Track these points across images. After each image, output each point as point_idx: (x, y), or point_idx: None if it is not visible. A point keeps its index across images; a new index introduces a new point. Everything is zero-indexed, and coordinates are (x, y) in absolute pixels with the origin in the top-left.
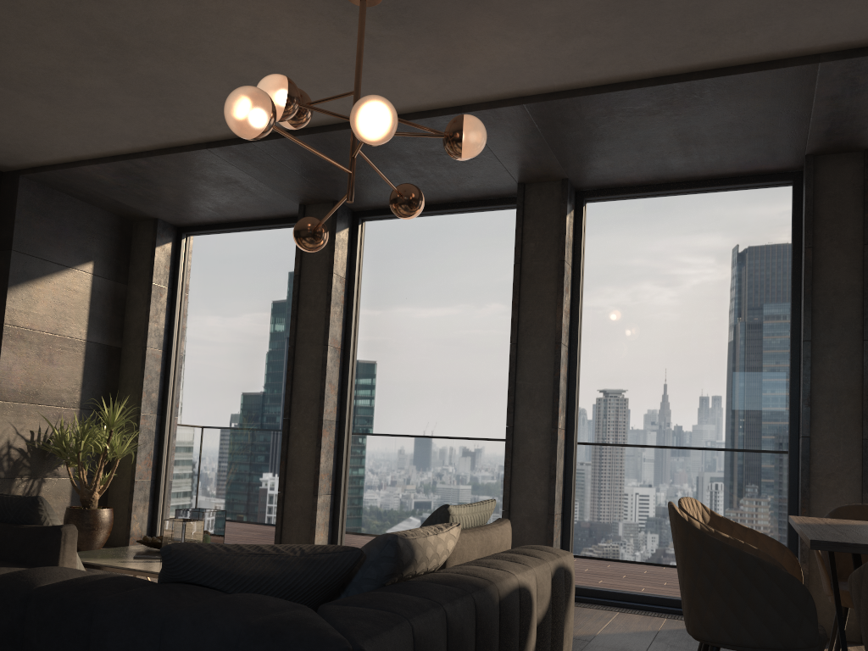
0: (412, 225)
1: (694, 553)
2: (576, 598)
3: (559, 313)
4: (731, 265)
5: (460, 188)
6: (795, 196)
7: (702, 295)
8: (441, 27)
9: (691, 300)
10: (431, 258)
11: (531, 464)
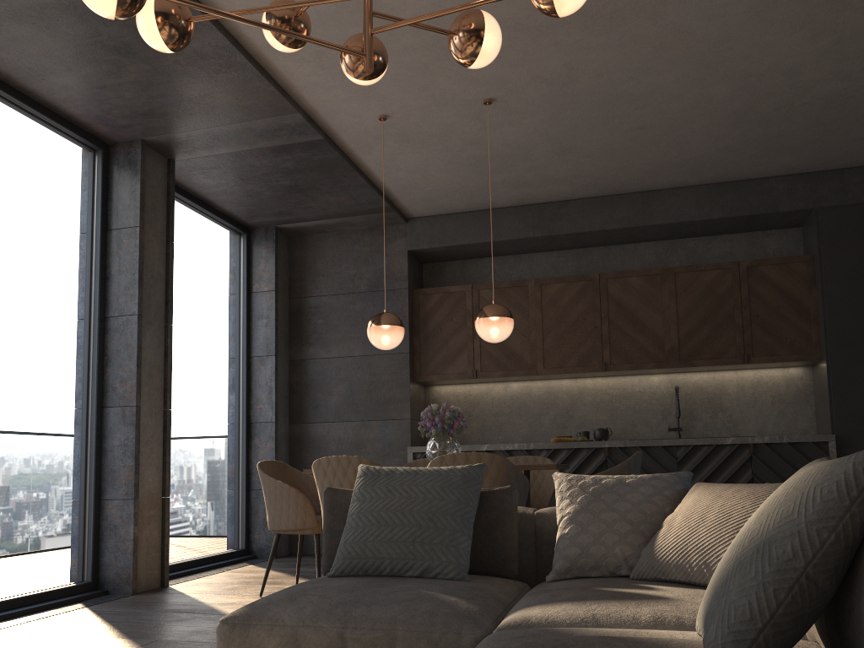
0: None
1: (511, 482)
2: None
3: None
4: (53, 212)
5: None
6: (104, 166)
7: (28, 235)
8: None
9: (18, 237)
10: None
11: None
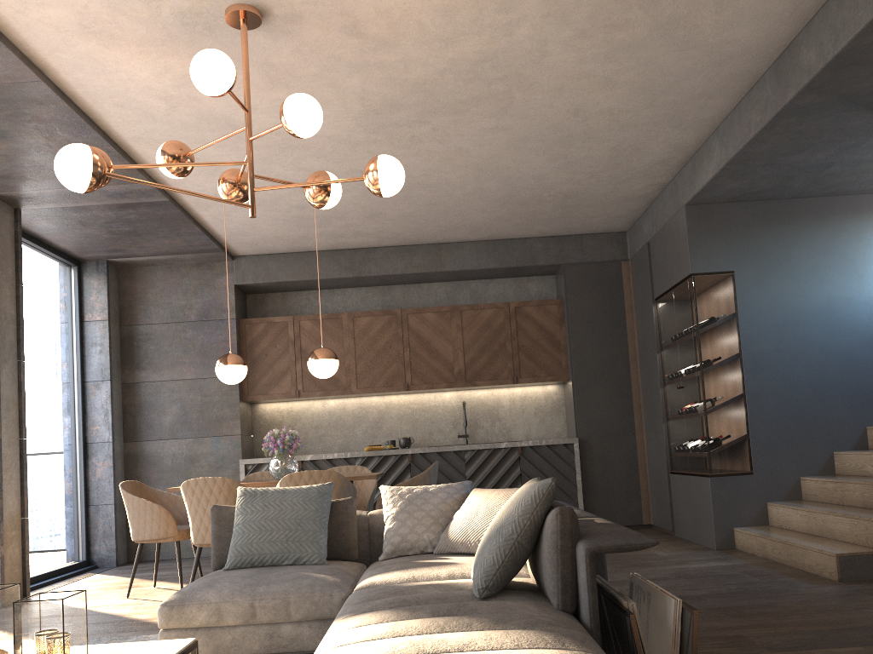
0: None
1: (344, 491)
2: None
3: None
4: None
5: None
6: None
7: None
8: (178, 43)
9: None
10: None
11: None
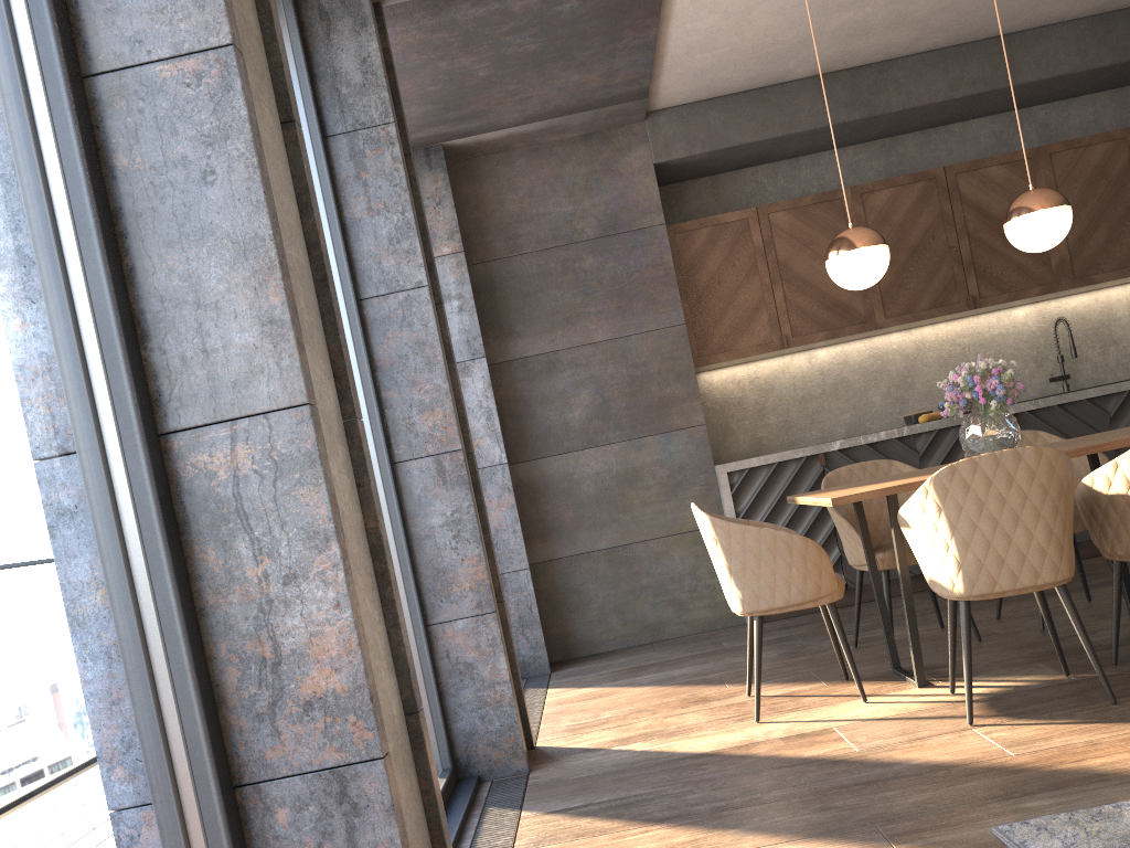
0: None
1: None
2: None
3: (276, 19)
4: None
5: None
6: (297, 13)
7: None
8: None
9: None
10: None
11: (353, 554)
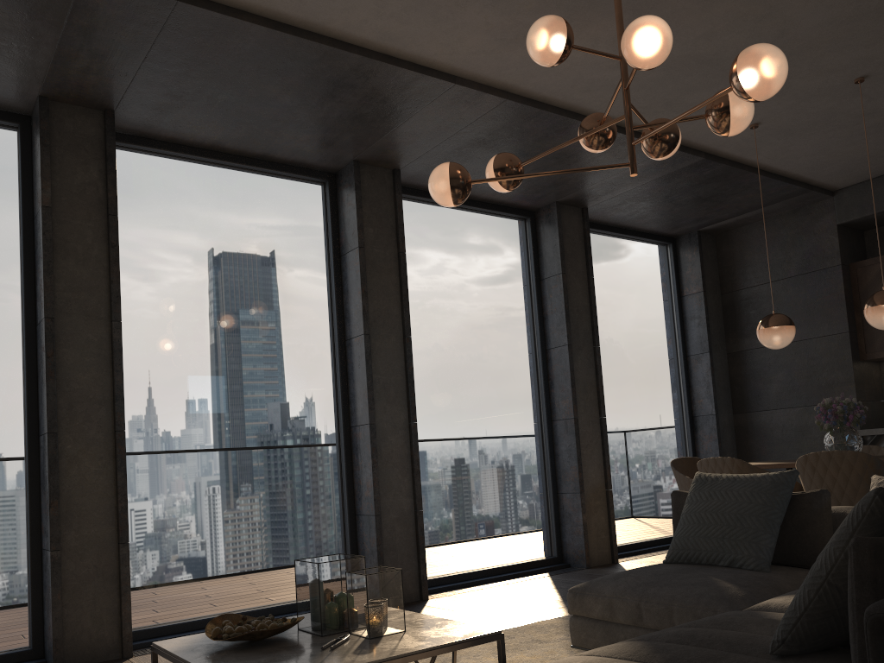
0: (195, 171)
1: None
2: (430, 591)
3: (406, 306)
4: (498, 279)
5: (291, 147)
6: (532, 230)
7: (482, 301)
8: (582, 12)
9: (475, 305)
10: (226, 220)
11: (393, 462)
